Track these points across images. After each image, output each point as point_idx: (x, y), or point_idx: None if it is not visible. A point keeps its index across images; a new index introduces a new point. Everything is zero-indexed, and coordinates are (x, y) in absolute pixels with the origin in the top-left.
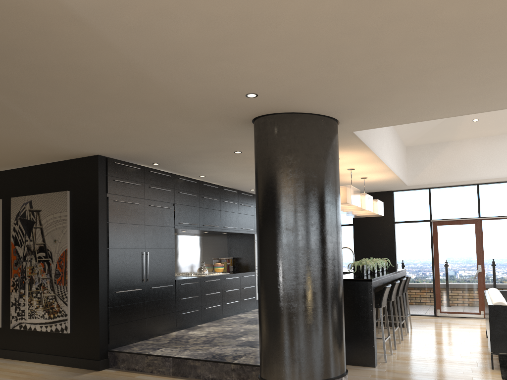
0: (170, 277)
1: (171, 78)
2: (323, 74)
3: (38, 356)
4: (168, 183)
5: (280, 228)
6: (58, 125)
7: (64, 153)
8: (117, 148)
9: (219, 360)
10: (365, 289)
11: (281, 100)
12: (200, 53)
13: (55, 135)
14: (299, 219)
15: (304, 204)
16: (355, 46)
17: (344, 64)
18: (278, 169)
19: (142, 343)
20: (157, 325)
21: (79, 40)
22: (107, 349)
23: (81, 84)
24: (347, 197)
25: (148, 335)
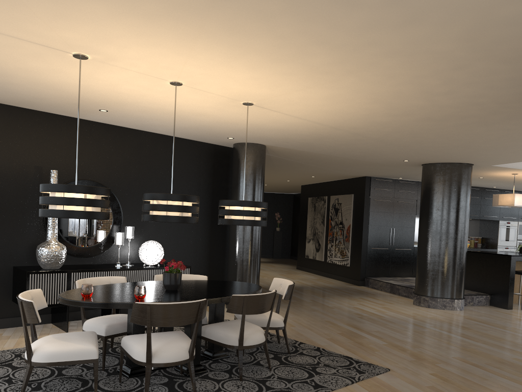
0: (410, 244)
1: (366, 159)
2: (425, 155)
3: (336, 277)
4: (413, 187)
5: (426, 221)
6: (339, 169)
7: (349, 176)
8: (372, 174)
9: (409, 287)
10: (507, 261)
11: (422, 160)
12: (368, 155)
13: (340, 172)
14: (435, 217)
15: (438, 209)
16: (422, 151)
17: (428, 153)
18: (427, 192)
19: (385, 277)
20: (397, 271)
21: (328, 156)
22: (364, 276)
23: (337, 162)
24: (512, 201)
25: (391, 275)
